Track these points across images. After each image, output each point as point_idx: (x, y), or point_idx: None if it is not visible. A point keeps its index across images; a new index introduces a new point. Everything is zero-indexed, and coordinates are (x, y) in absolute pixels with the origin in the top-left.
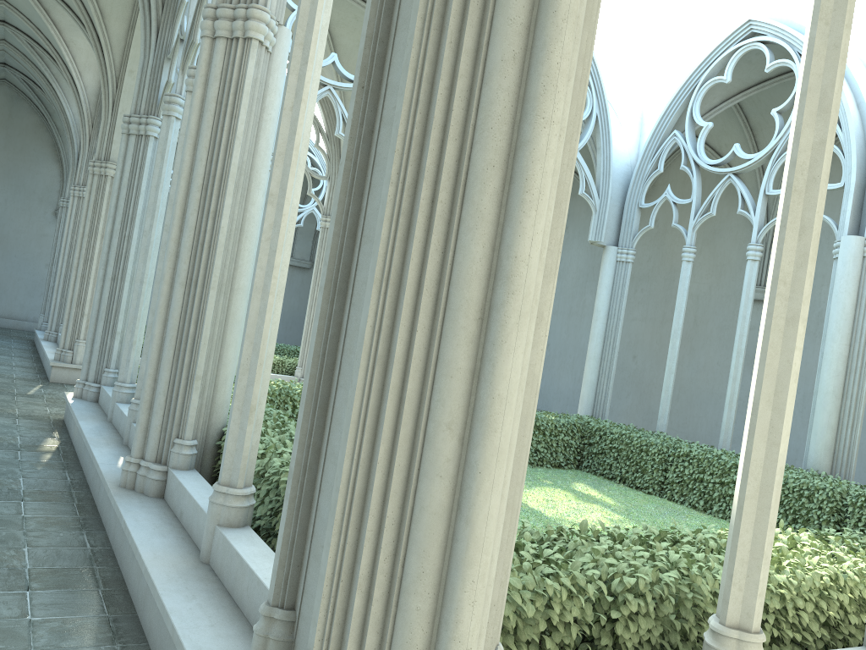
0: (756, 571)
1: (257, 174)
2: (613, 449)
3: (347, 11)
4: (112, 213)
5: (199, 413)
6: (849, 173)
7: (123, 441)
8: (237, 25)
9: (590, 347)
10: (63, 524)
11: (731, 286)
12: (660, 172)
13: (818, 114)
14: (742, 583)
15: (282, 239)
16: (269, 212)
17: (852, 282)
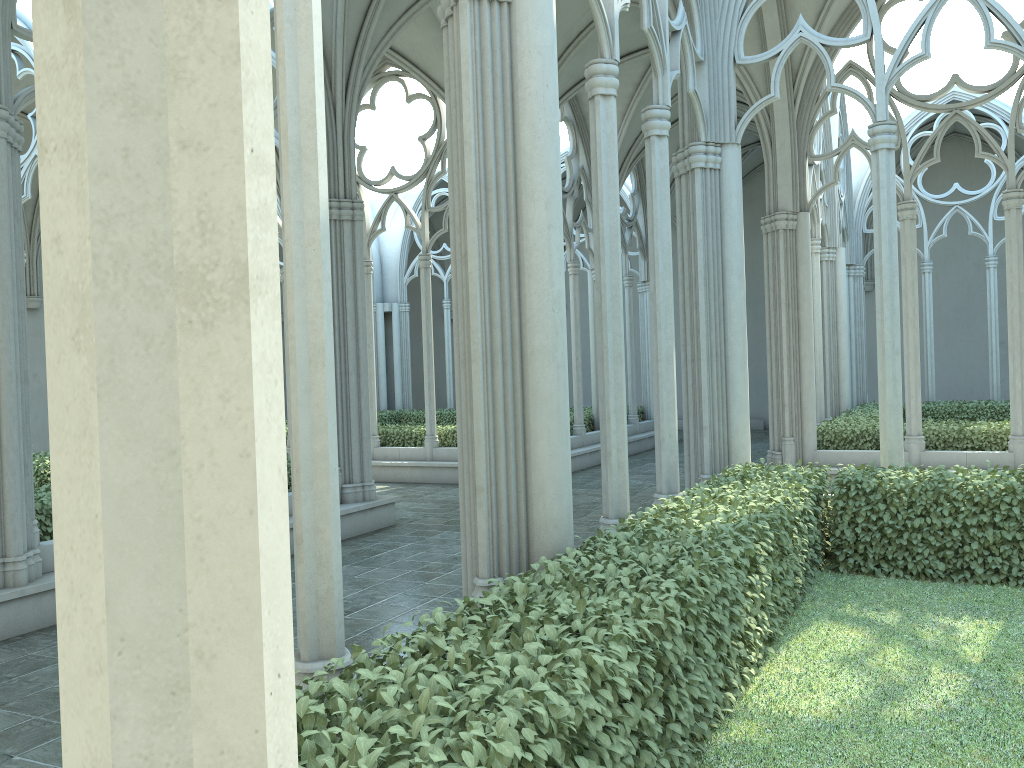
0: None
1: (526, 181)
2: None
3: None
4: (681, 279)
5: (494, 539)
6: None
7: None
8: None
9: None
10: None
11: None
12: None
13: None
14: None
15: (291, 276)
16: (283, 242)
17: None
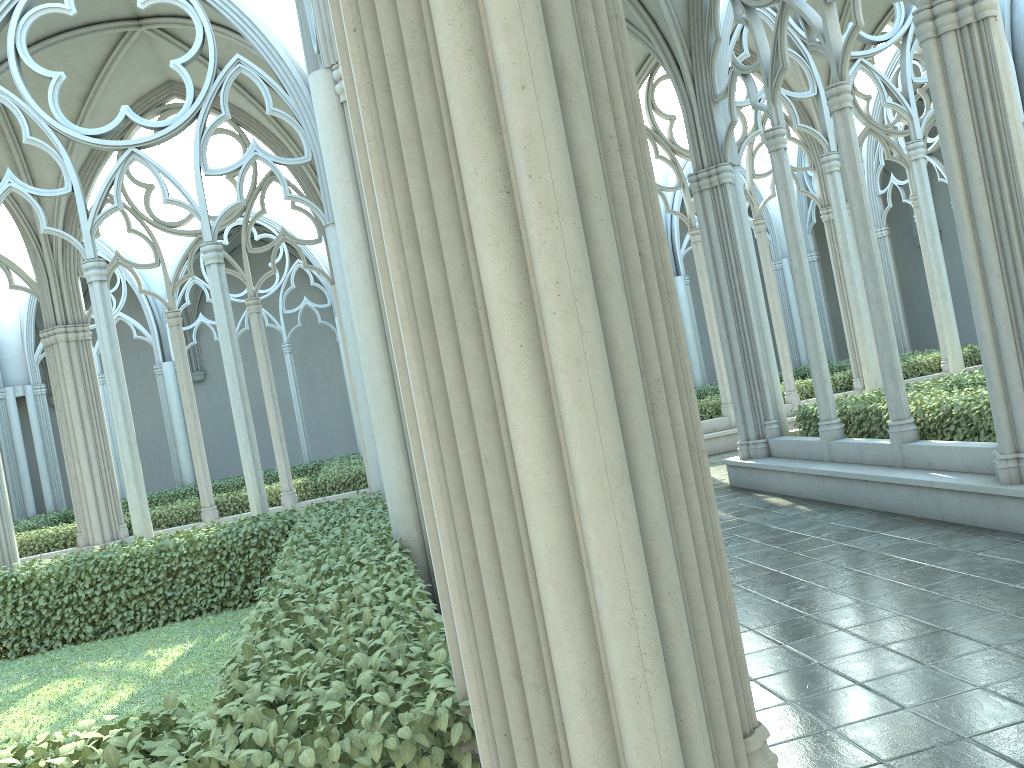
0: None
1: (1021, 146)
2: None
3: None
4: (713, 272)
5: None
6: None
7: (895, 465)
8: (966, 12)
9: None
10: (956, 536)
11: None
12: None
13: None
14: None
15: None
16: None
17: None
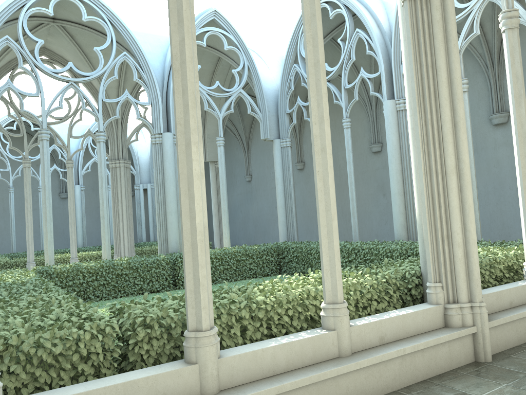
0: (198, 295)
1: None
2: (295, 257)
3: (89, 37)
4: None
5: None
6: (380, 65)
7: None
8: None
9: (278, 201)
10: None
11: (361, 147)
12: (292, 90)
13: (178, 24)
14: (193, 304)
15: None
16: None
17: (393, 127)
